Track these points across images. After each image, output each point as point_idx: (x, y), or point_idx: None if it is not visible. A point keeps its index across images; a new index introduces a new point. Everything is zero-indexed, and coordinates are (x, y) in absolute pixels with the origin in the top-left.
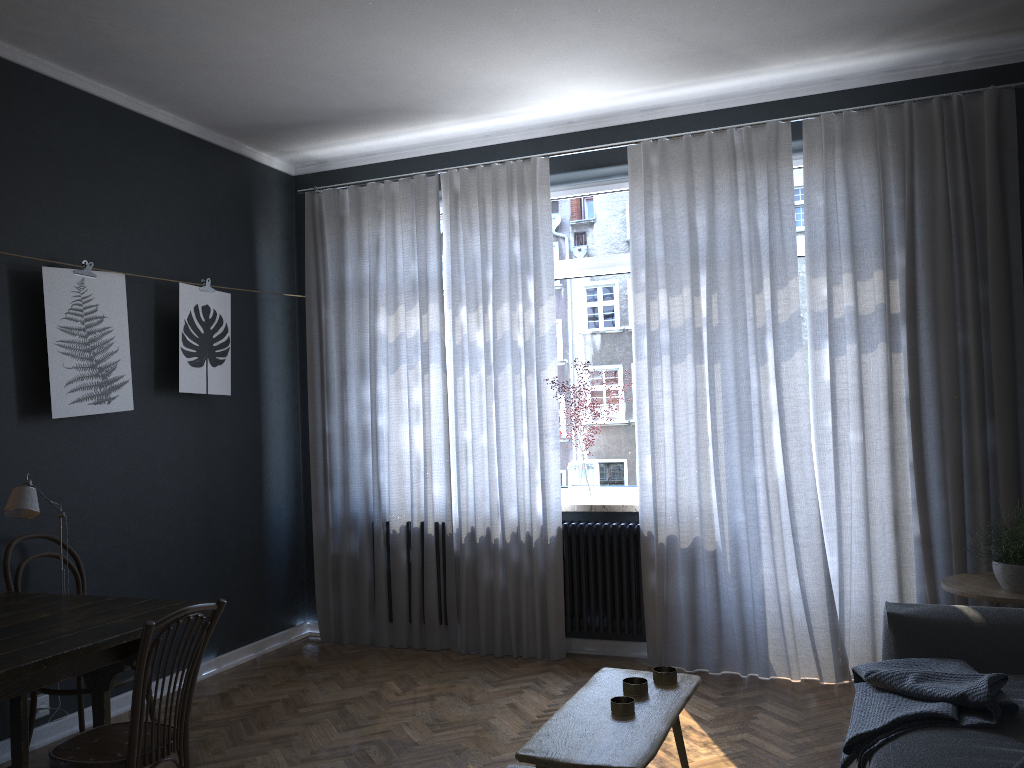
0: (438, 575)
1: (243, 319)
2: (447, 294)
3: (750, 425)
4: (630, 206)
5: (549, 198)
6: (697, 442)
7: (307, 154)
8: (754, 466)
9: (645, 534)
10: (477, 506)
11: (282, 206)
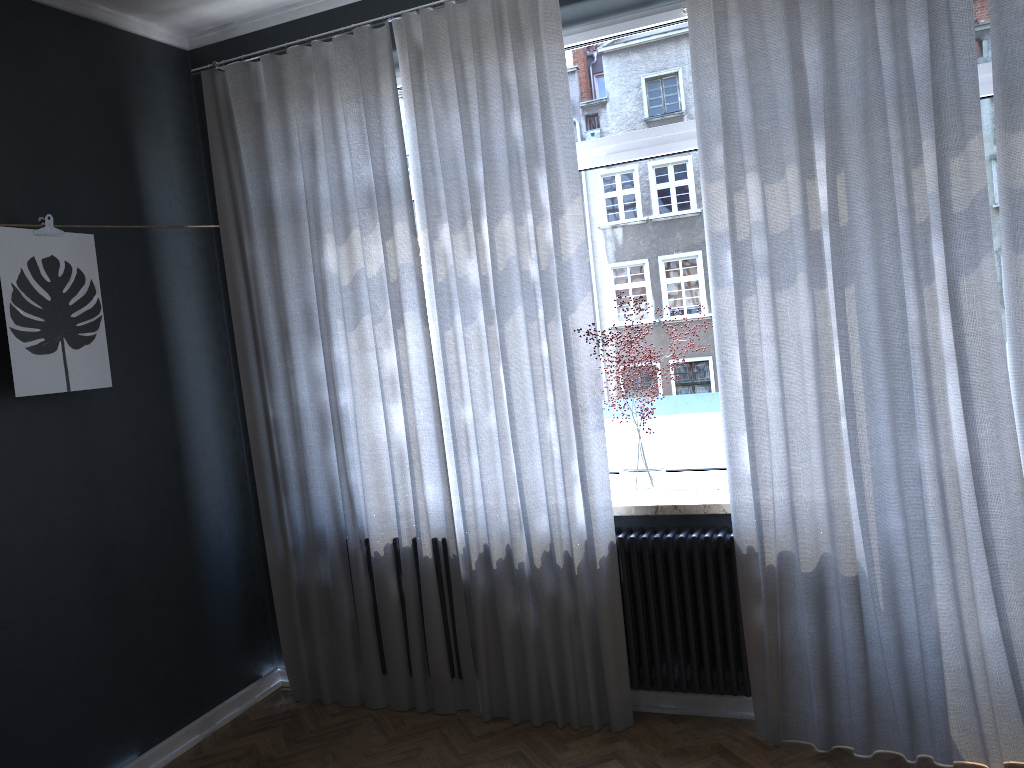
0: (443, 612)
1: (127, 269)
2: (419, 207)
3: (909, 382)
4: (692, 42)
5: (561, 42)
6: (821, 411)
7: (197, 13)
8: (917, 446)
9: (744, 551)
10: (489, 517)
11: (175, 96)
